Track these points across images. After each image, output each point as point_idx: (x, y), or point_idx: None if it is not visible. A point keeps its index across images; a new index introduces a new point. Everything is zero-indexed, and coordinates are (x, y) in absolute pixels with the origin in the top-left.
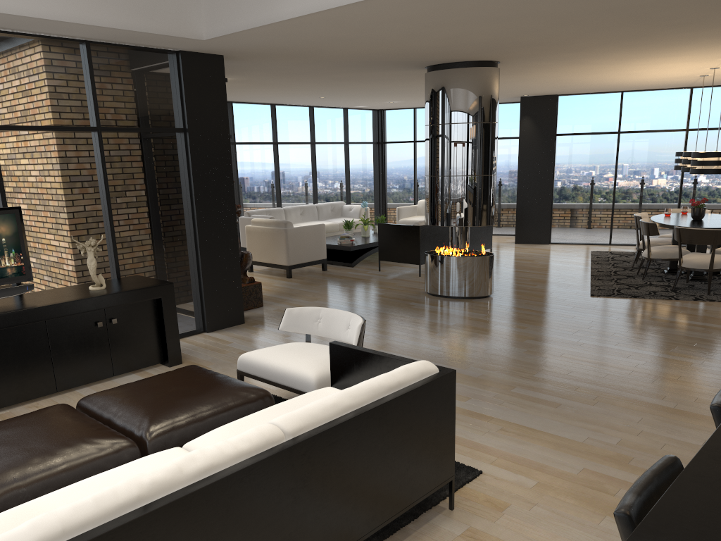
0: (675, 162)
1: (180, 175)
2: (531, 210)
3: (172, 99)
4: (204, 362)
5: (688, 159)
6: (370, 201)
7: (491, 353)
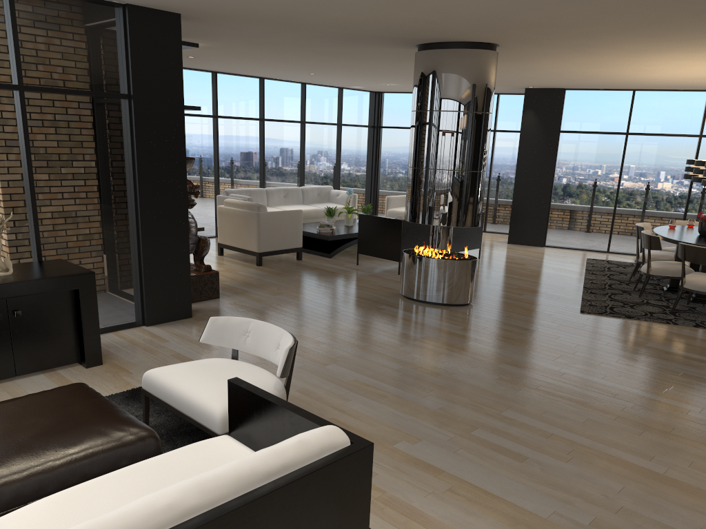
0: (685, 170)
1: (122, 147)
2: (528, 209)
3: (117, 60)
4: (128, 364)
5: (700, 168)
6: (360, 187)
7: (458, 379)
